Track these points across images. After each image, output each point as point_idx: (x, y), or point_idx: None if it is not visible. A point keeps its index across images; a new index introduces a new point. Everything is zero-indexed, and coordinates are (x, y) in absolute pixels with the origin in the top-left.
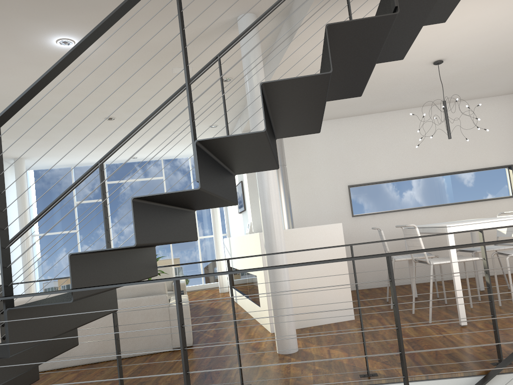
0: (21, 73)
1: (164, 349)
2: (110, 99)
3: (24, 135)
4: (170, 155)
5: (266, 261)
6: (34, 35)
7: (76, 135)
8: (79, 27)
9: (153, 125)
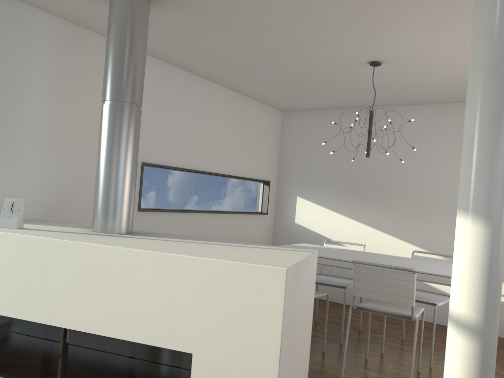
0: None
1: None
2: None
3: None
4: None
5: (284, 333)
6: None
7: None
8: None
9: None
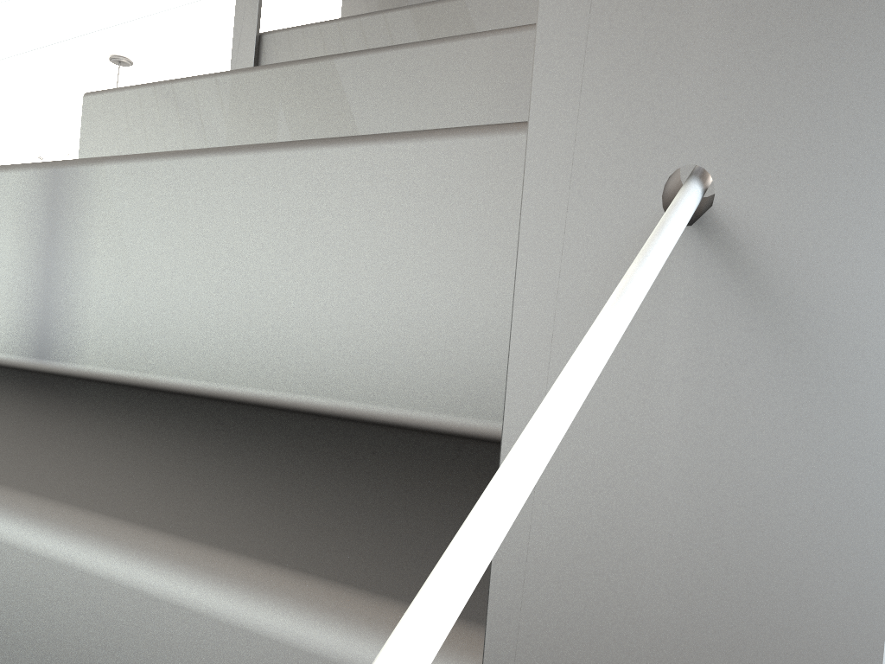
0: None
1: None
2: None
3: None
4: None
5: None
6: None
7: None
8: None
9: None
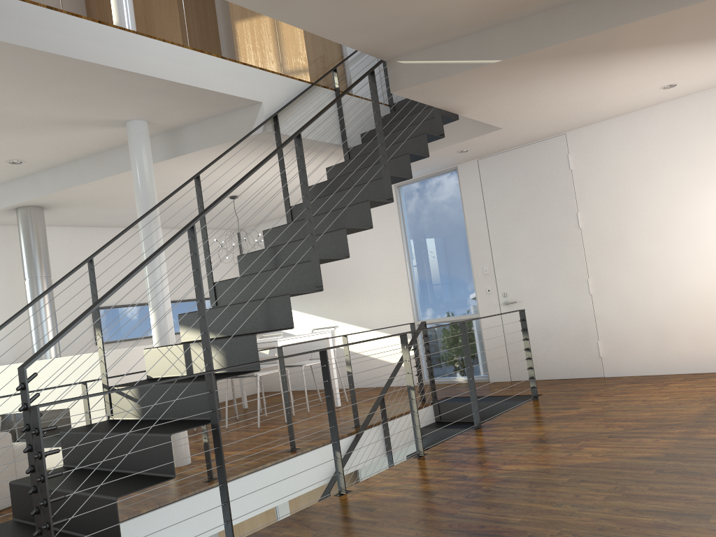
0: None
1: (9, 504)
2: None
3: None
4: None
5: None
6: None
7: None
8: None
9: None
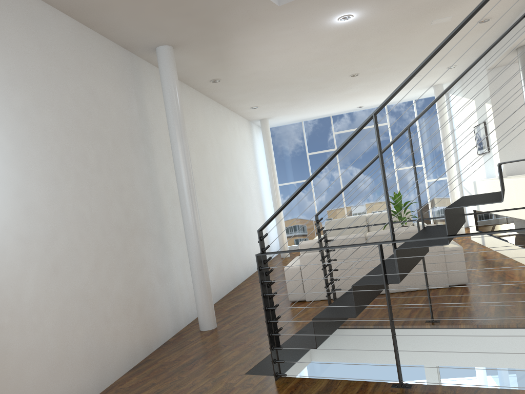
0: (298, 50)
1: (440, 286)
2: (362, 58)
3: (277, 99)
4: (395, 100)
5: None
6: (322, 17)
7: (318, 93)
8: (362, 3)
9: (390, 75)
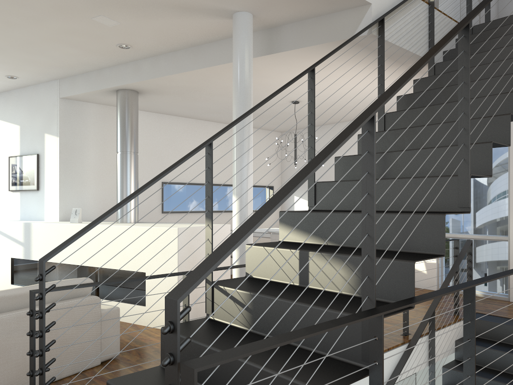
0: None
1: (92, 364)
2: None
3: None
4: None
5: (180, 258)
6: None
7: None
8: None
9: None
